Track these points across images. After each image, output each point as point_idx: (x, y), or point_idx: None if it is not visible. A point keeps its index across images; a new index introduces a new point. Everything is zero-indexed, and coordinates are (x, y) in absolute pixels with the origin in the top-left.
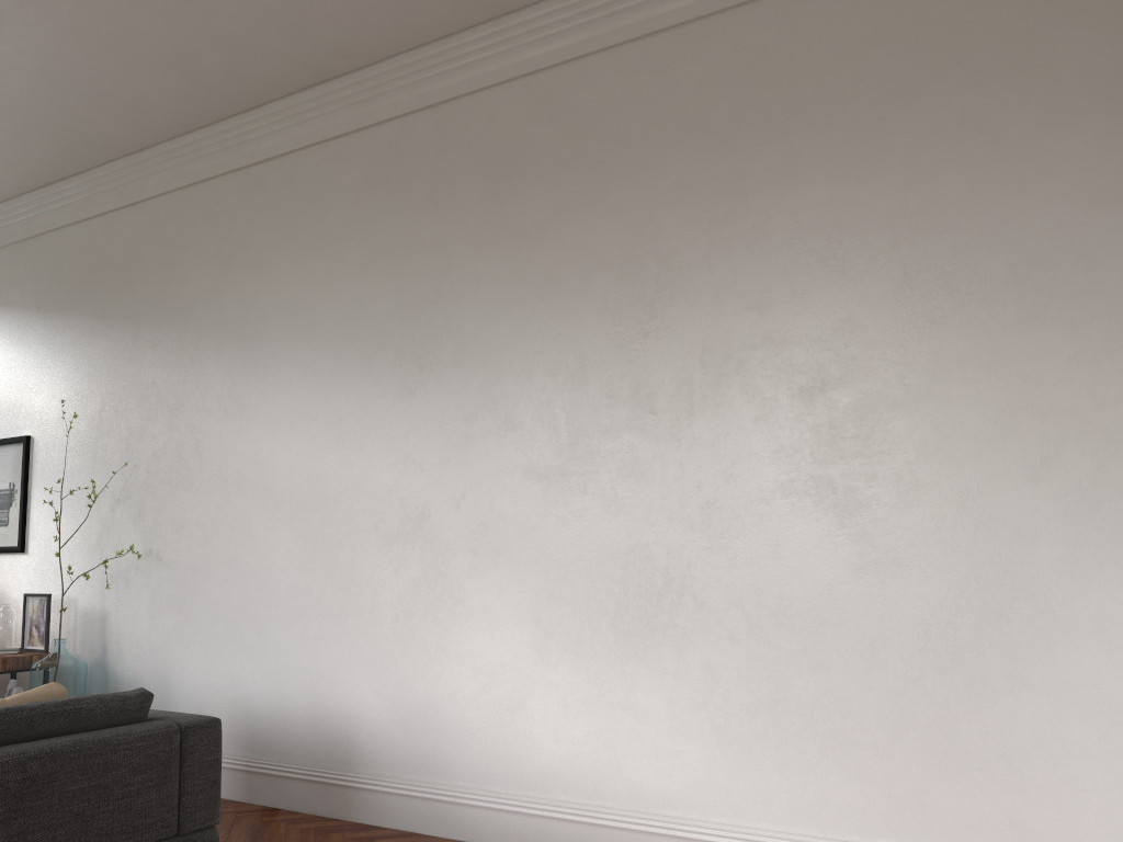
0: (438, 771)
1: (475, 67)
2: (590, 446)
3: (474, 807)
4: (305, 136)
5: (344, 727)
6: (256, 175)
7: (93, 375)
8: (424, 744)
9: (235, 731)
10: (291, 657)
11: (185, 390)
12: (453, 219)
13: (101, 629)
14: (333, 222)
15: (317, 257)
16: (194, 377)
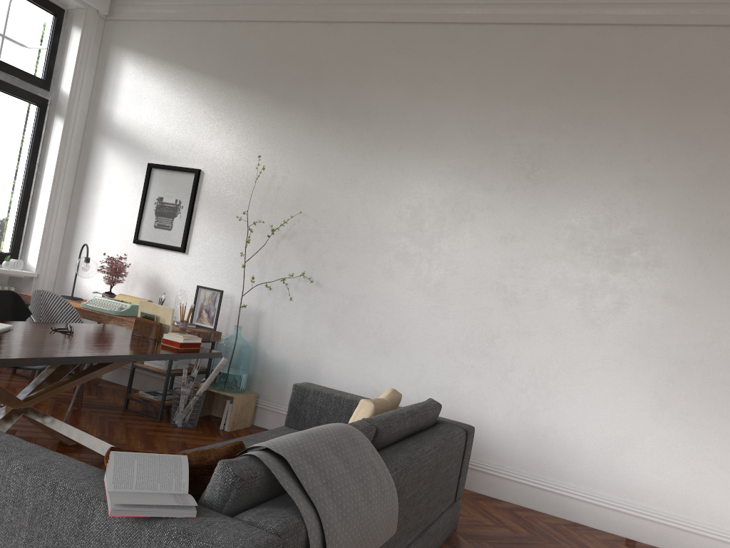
0: (552, 473)
1: (678, 8)
2: (723, 292)
3: (580, 501)
4: (508, 15)
5: (474, 430)
6: (454, 32)
7: (271, 140)
8: (543, 454)
9: None
10: (433, 376)
11: (361, 172)
12: (634, 111)
13: (255, 322)
14: (523, 85)
15: (503, 106)
16: (371, 164)
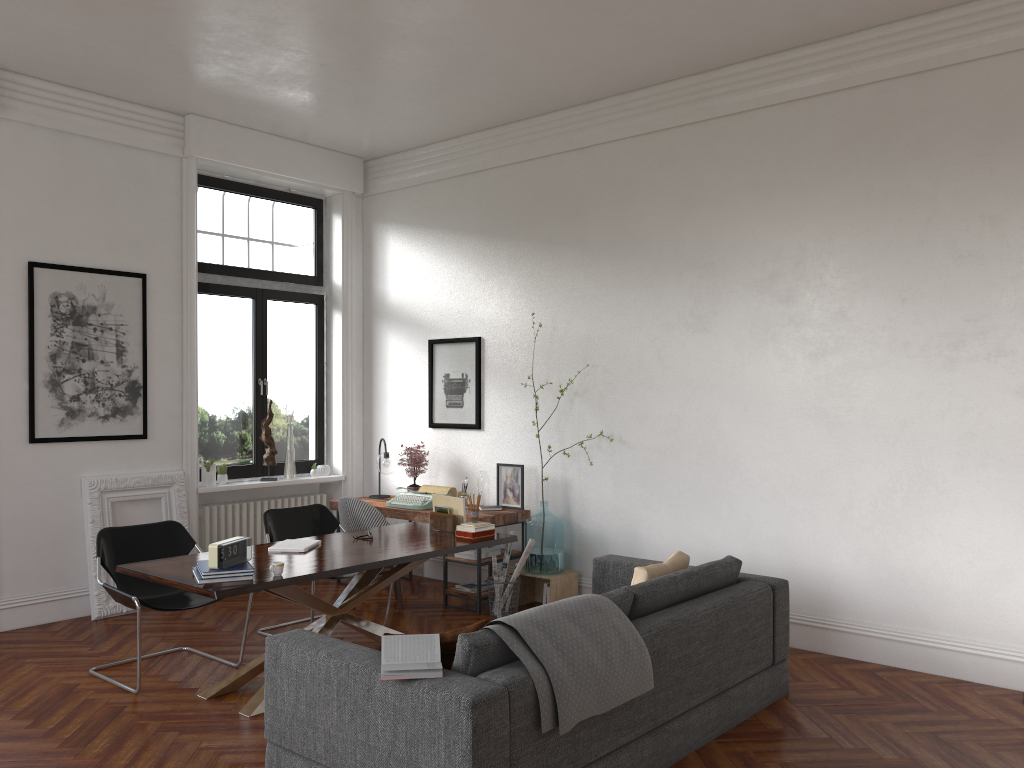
0: (920, 622)
1: (968, 40)
2: None
3: (959, 652)
4: (771, 96)
5: (821, 583)
6: (714, 128)
7: (544, 290)
8: (906, 602)
9: None
10: (763, 526)
11: (644, 307)
12: (938, 174)
13: (563, 493)
14: (803, 171)
15: (785, 201)
16: (653, 297)
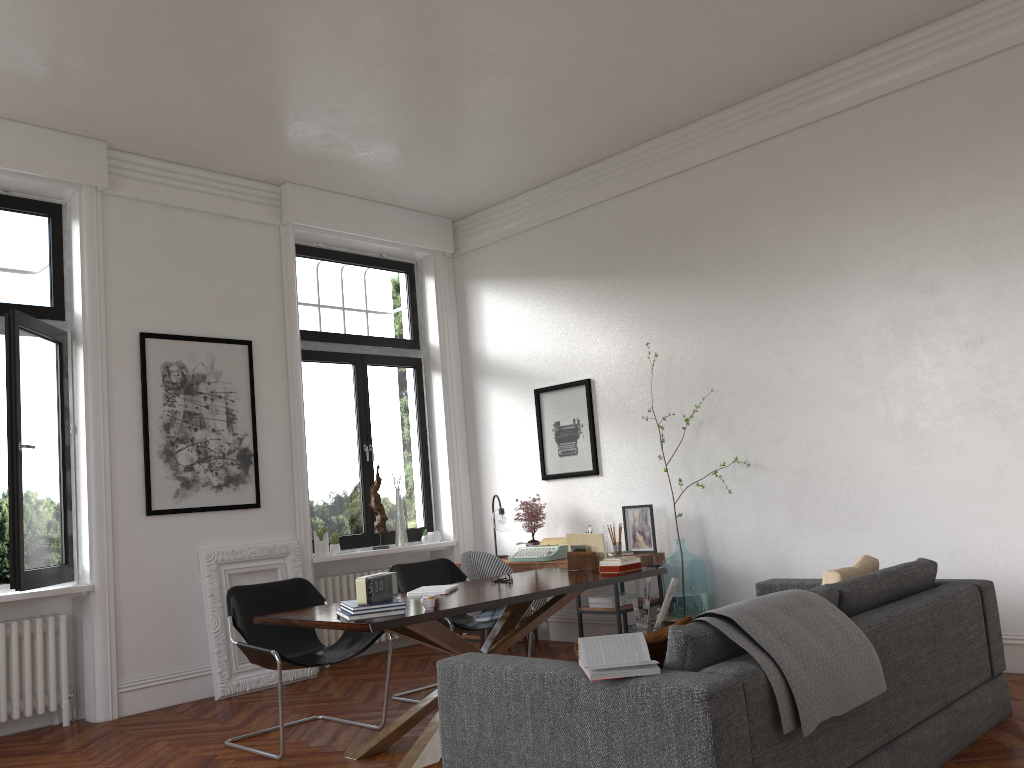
0: None
1: None
2: None
3: None
4: (885, 85)
5: (1015, 594)
6: (825, 128)
7: (655, 321)
8: None
9: None
10: (936, 538)
11: (767, 322)
12: None
13: (698, 531)
14: (931, 155)
15: (914, 188)
16: (776, 310)
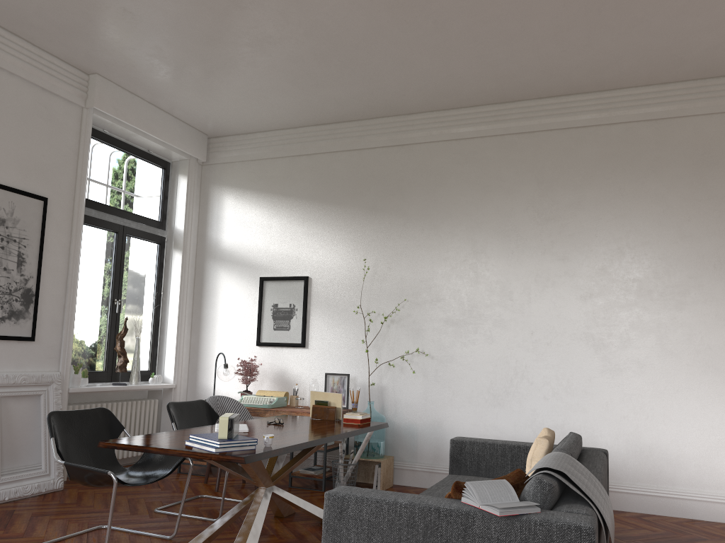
0: (663, 481)
1: (687, 103)
2: None
3: (693, 500)
4: (552, 123)
5: None
6: (509, 141)
7: (367, 244)
8: (653, 467)
9: None
10: (545, 417)
11: (451, 260)
12: (669, 184)
13: (379, 396)
14: (574, 174)
15: (561, 193)
16: (459, 253)
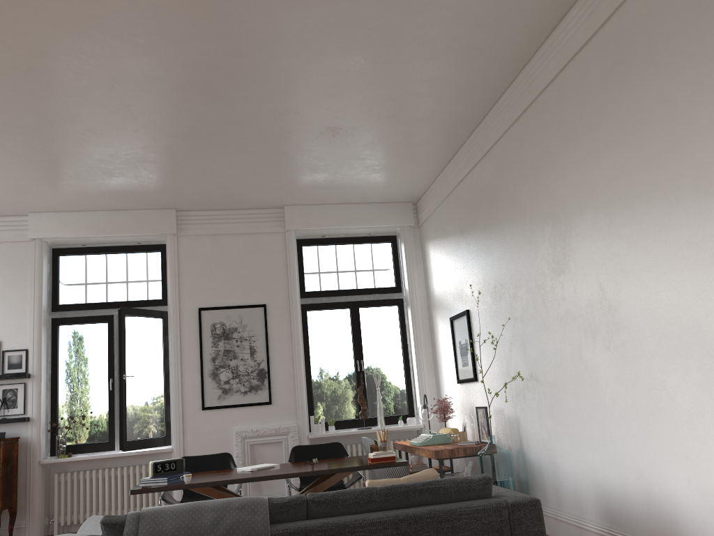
0: None
1: None
2: None
3: None
4: (561, 60)
5: (669, 511)
6: (540, 103)
7: (488, 265)
8: None
9: (598, 506)
10: (622, 450)
11: (530, 263)
12: (669, 70)
13: (517, 429)
14: (589, 112)
15: (584, 142)
16: (533, 253)
